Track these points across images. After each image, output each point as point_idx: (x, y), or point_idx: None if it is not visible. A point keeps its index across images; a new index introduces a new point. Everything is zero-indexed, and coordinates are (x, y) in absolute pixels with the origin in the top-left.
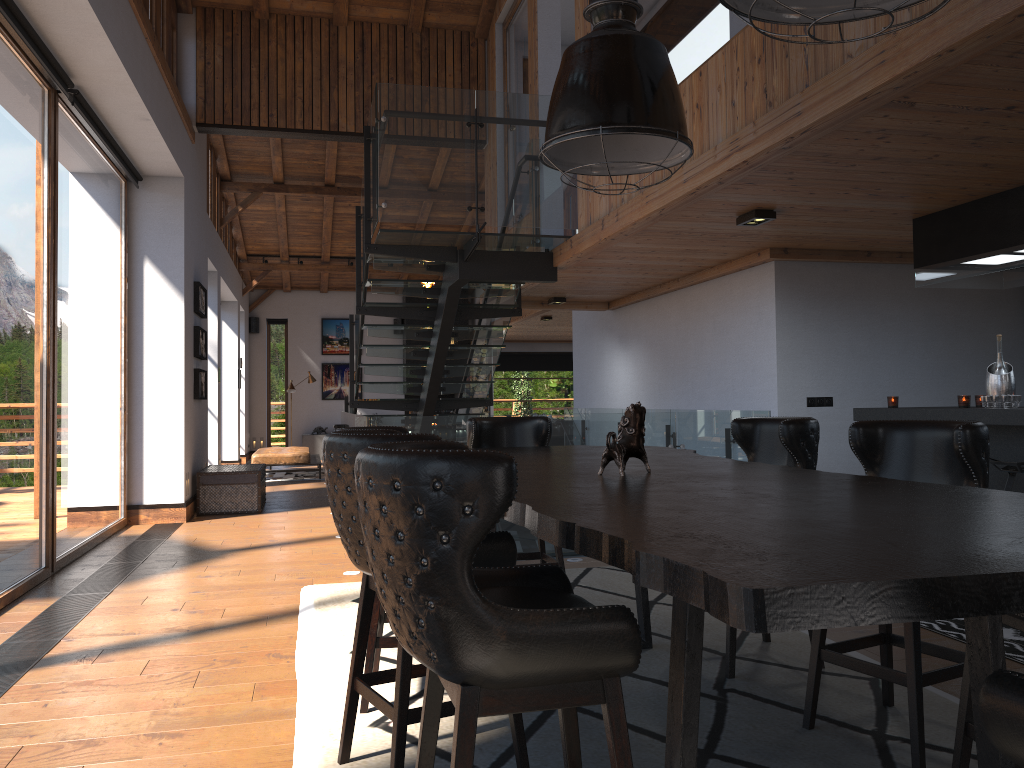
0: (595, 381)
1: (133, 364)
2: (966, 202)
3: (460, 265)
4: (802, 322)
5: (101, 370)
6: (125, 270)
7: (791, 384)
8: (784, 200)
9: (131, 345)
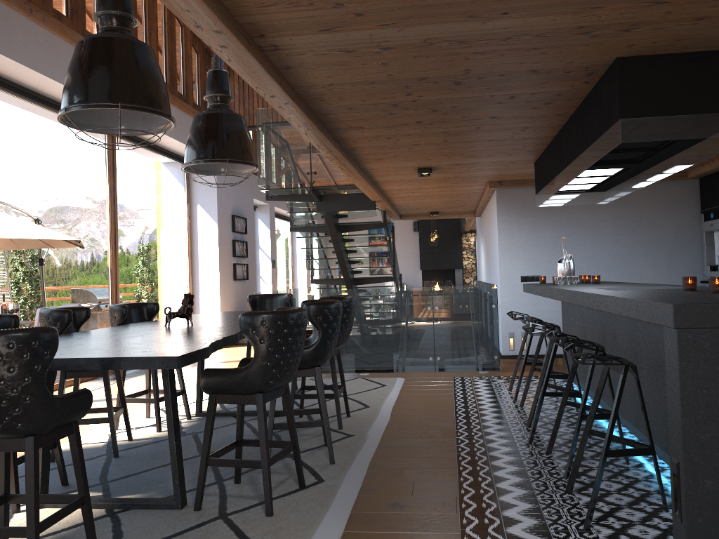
0: (480, 263)
1: (194, 263)
2: (541, 153)
3: (317, 204)
4: (516, 227)
5: (165, 267)
6: (187, 213)
7: (509, 267)
8: (422, 163)
9: (192, 252)
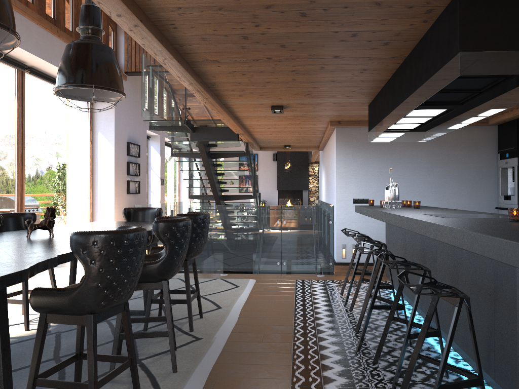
0: (321, 186)
1: (94, 179)
2: (374, 97)
3: (191, 134)
4: (351, 159)
5: (69, 182)
6: (90, 138)
7: (344, 191)
8: (275, 101)
9: (93, 170)
